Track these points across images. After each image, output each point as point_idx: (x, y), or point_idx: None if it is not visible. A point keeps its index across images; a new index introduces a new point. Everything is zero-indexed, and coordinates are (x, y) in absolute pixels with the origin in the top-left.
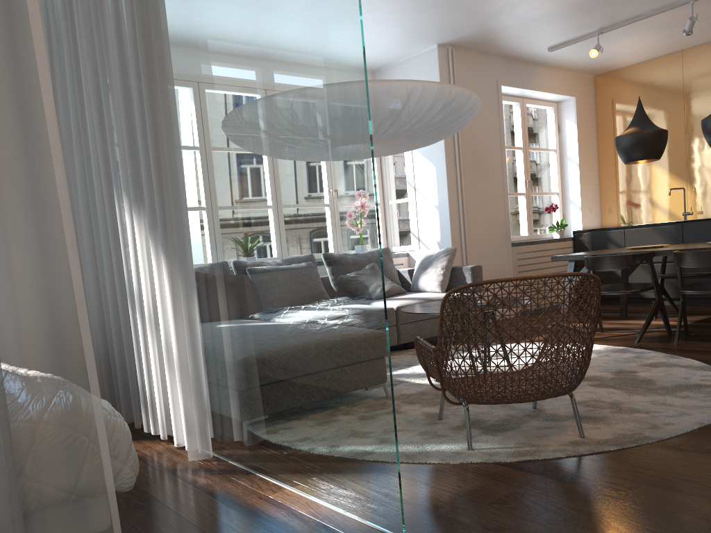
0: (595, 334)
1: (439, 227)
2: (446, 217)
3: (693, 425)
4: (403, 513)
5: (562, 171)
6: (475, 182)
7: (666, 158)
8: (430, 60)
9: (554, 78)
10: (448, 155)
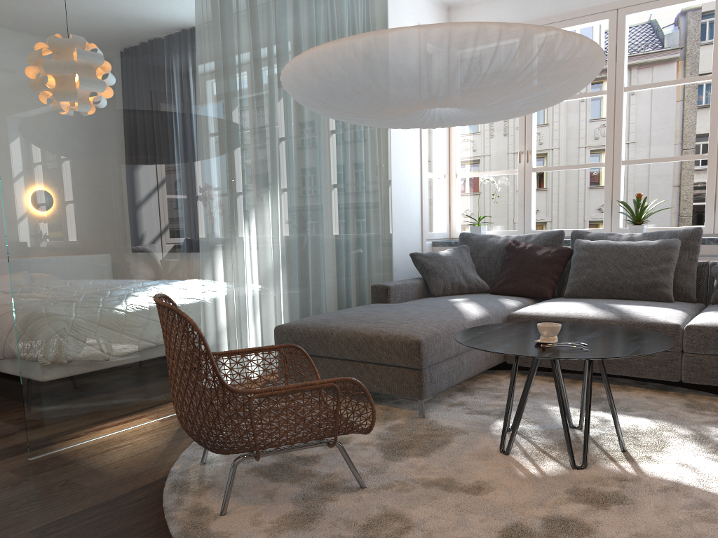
0: None
1: None
2: None
3: None
4: (28, 441)
5: None
6: None
7: None
8: None
9: None
10: None
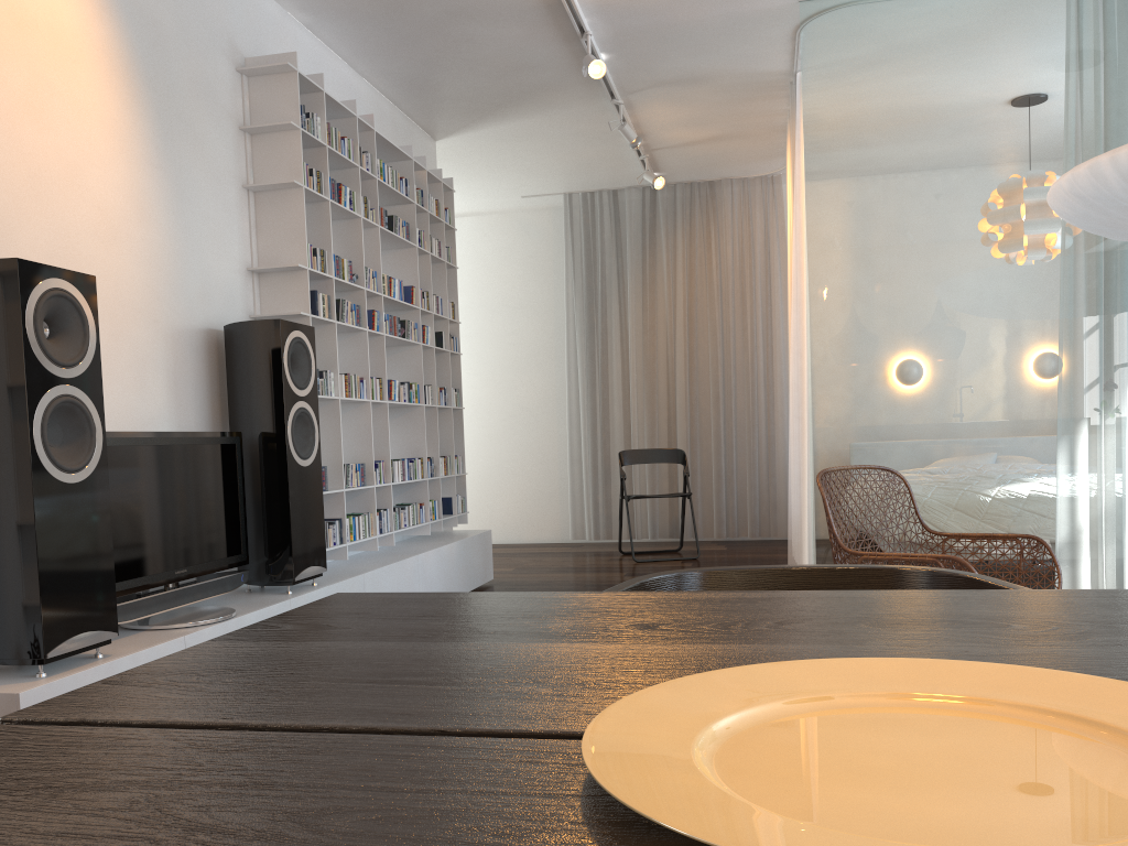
0: None
1: None
2: None
3: None
4: None
5: None
6: None
7: None
8: None
9: None
10: None
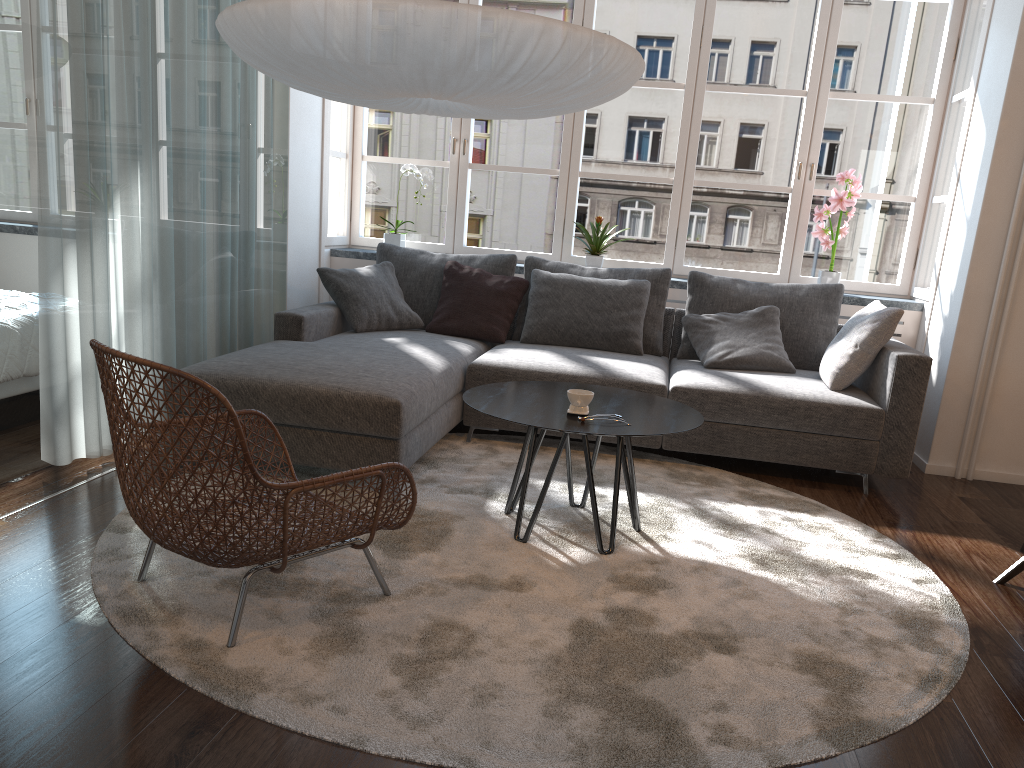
0: None
1: (959, 266)
2: (970, 247)
3: (337, 734)
4: None
5: None
6: None
7: None
8: None
9: None
10: (1013, 112)
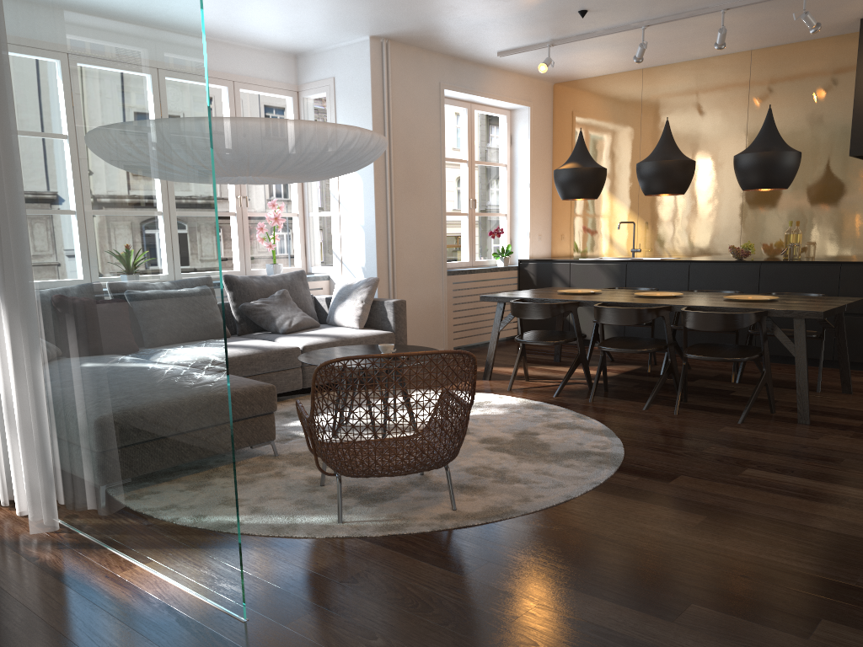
0: (519, 384)
1: (365, 251)
2: (373, 240)
3: (560, 498)
4: (245, 596)
5: (512, 190)
6: (408, 201)
7: (619, 187)
8: (361, 54)
9: (507, 84)
10: (378, 167)
